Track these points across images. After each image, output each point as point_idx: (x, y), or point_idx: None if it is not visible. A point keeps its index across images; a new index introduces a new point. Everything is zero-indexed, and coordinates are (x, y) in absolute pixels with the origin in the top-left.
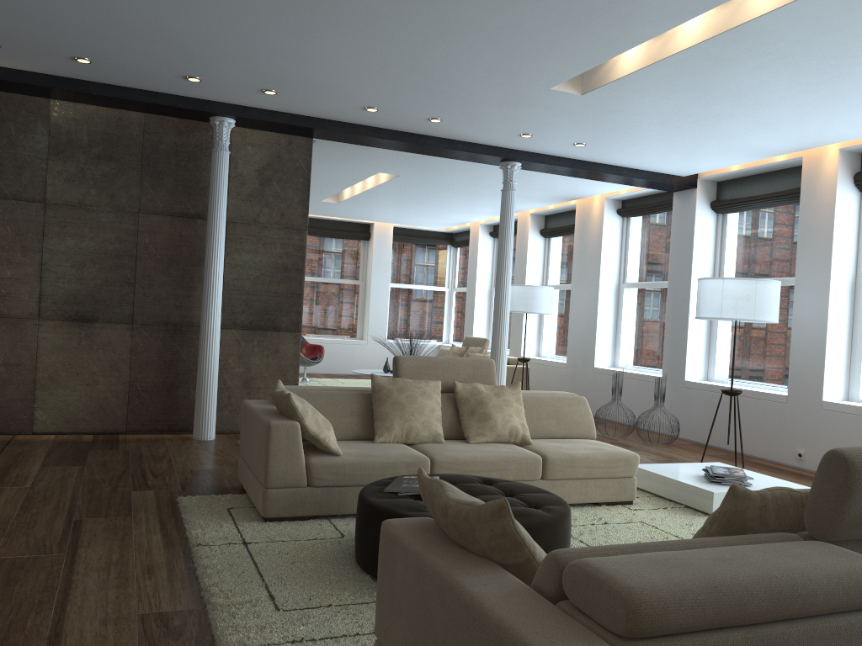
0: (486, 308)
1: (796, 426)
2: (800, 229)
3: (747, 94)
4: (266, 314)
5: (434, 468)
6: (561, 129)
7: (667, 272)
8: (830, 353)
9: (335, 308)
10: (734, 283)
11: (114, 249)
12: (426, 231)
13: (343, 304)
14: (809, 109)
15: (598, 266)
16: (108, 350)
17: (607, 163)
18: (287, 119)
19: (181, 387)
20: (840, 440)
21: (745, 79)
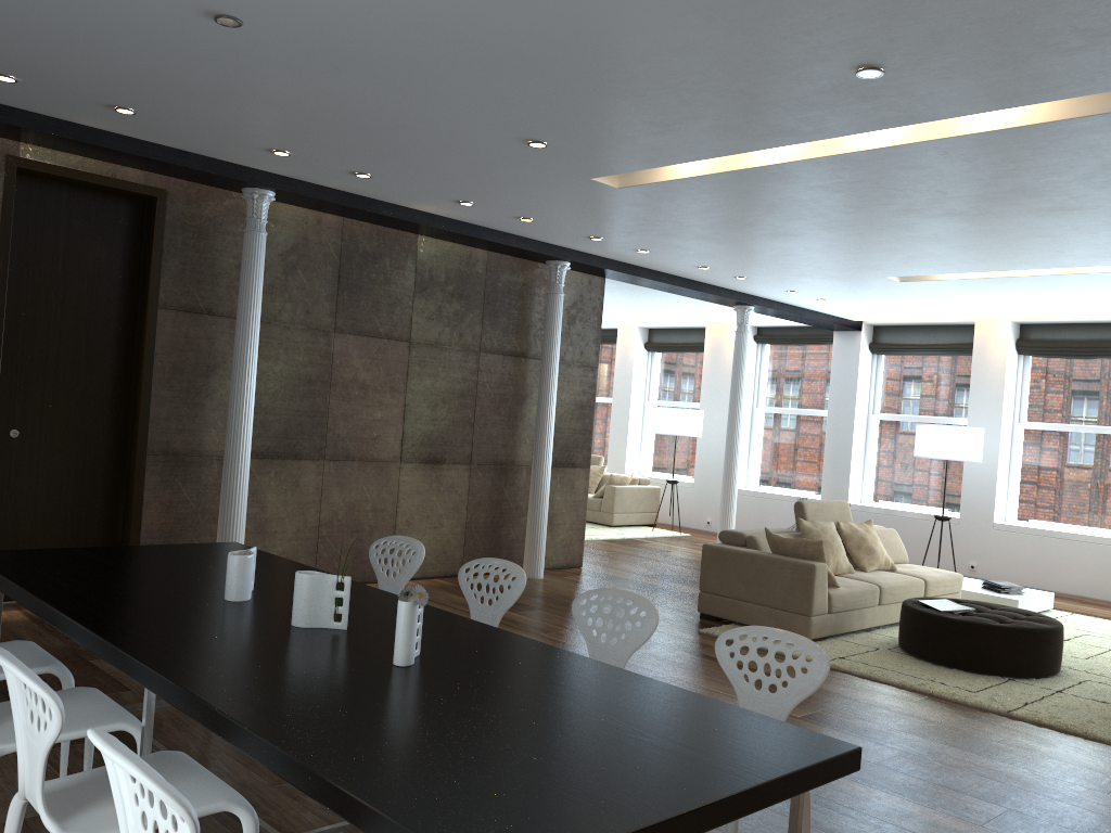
0: None
1: (968, 543)
2: (972, 380)
3: (1016, 294)
4: (566, 451)
5: (881, 594)
6: (832, 292)
7: (812, 400)
8: (998, 484)
9: None
10: (959, 430)
11: (460, 388)
12: None
13: None
14: (1037, 304)
15: None
16: (451, 491)
17: (812, 309)
18: (614, 266)
19: (503, 526)
20: (1010, 554)
21: (1031, 289)
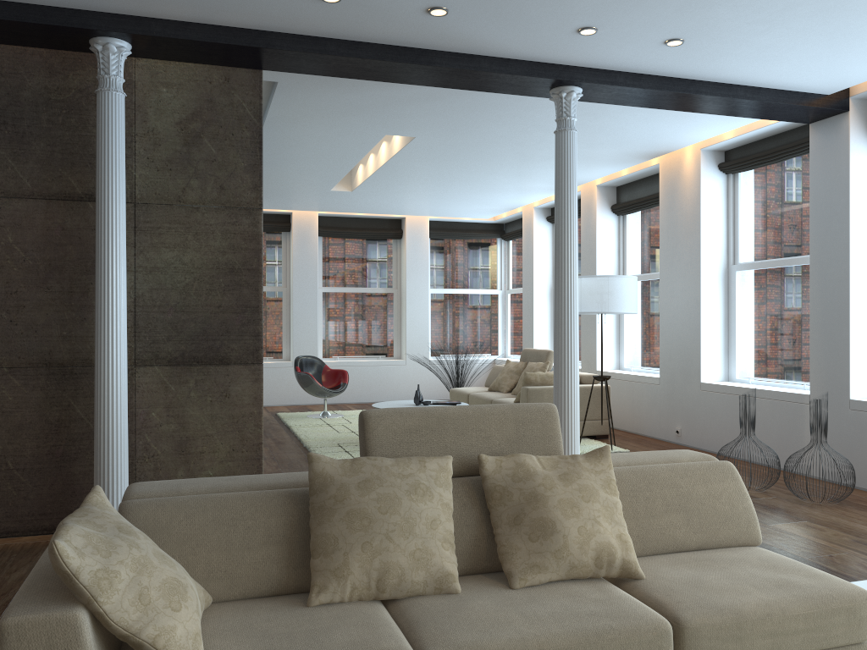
0: (549, 311)
1: None
2: None
3: None
4: (206, 339)
5: None
6: (646, 7)
7: (803, 242)
8: None
9: (365, 323)
10: None
11: None
12: (470, 223)
13: (375, 318)
14: None
15: (698, 243)
16: None
17: (713, 80)
18: (208, 33)
19: (78, 460)
20: None
21: None
